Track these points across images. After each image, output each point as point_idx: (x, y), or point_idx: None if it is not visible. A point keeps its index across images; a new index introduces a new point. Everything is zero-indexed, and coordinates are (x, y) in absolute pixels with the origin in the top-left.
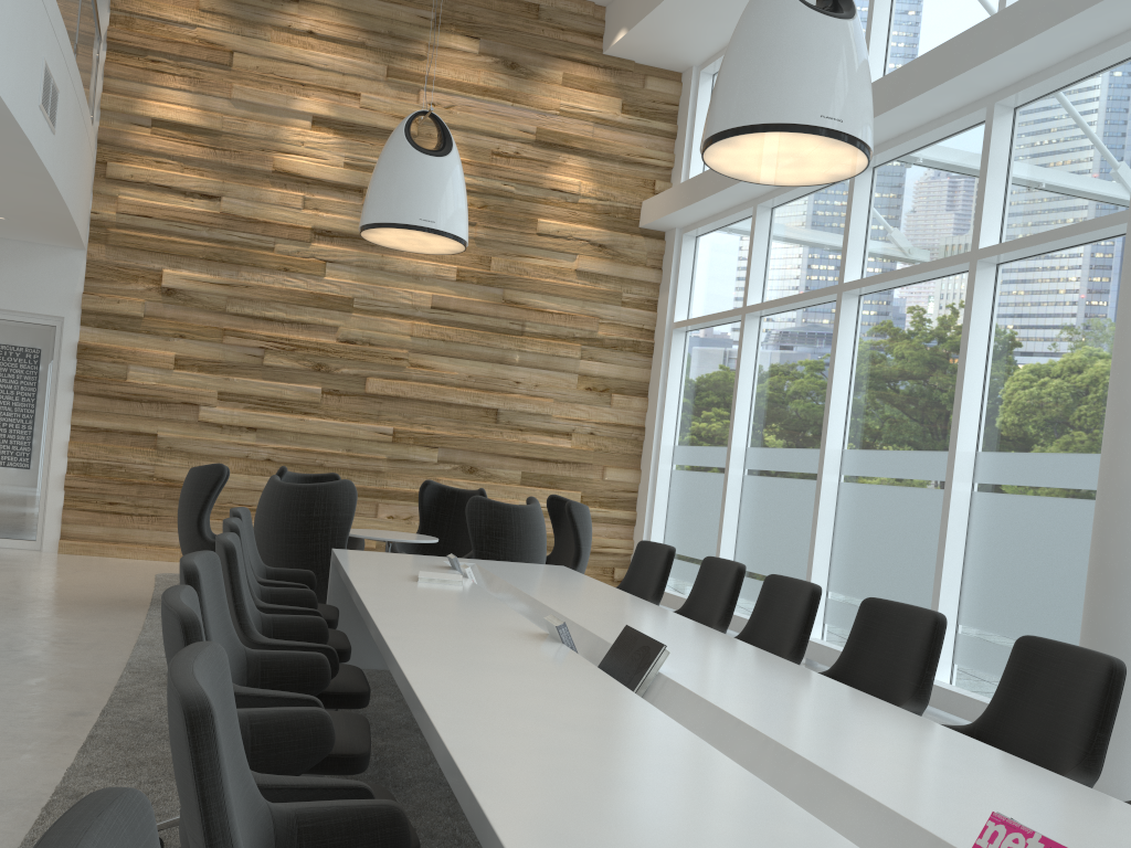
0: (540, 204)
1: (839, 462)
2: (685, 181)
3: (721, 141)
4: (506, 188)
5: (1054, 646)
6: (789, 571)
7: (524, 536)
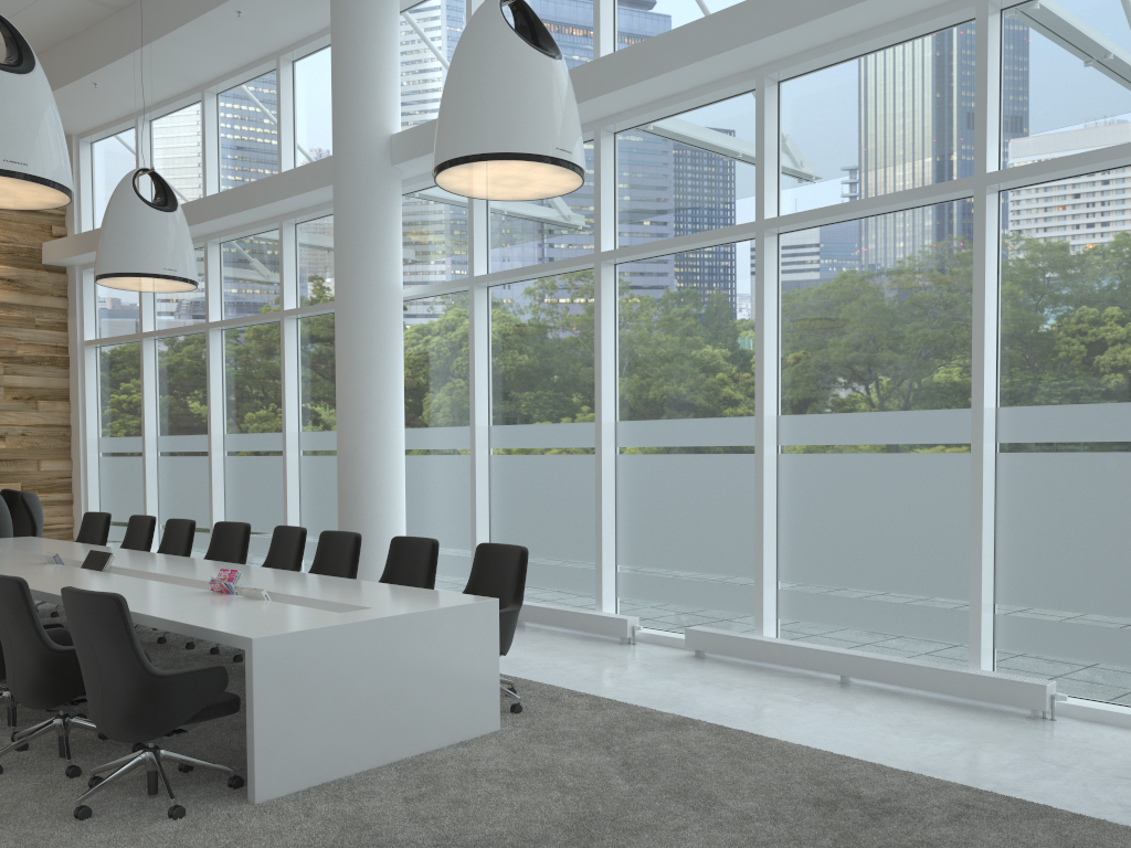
0: None
1: (223, 442)
2: (79, 234)
3: (107, 278)
4: None
5: (287, 528)
6: (199, 520)
7: None
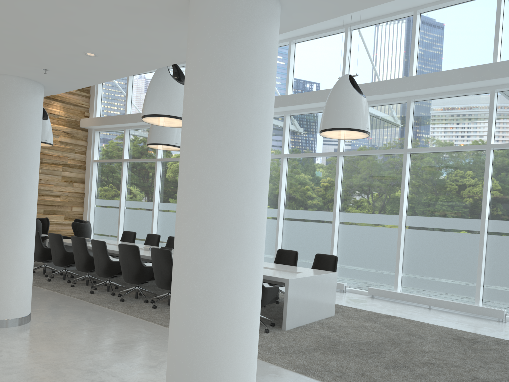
0: None
1: (158, 206)
2: (99, 117)
3: (154, 145)
4: None
5: None
6: (143, 236)
7: (88, 232)
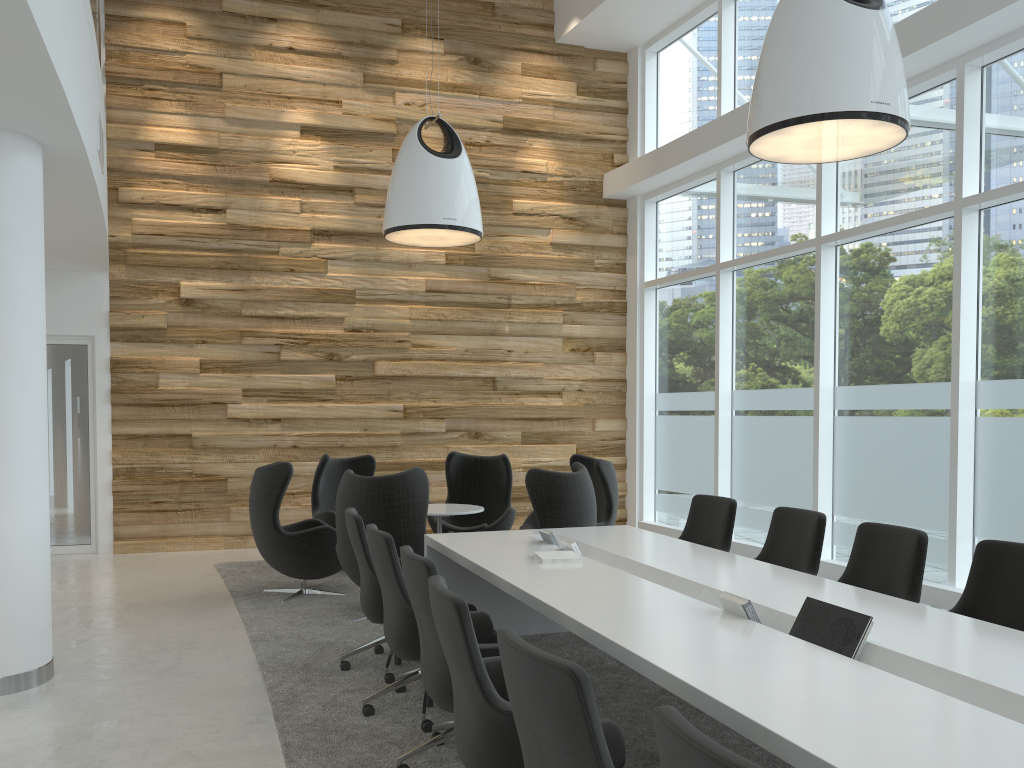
0: (513, 186)
1: (832, 398)
2: (647, 153)
3: (774, 132)
4: (481, 174)
5: None
6: (790, 499)
7: (580, 500)
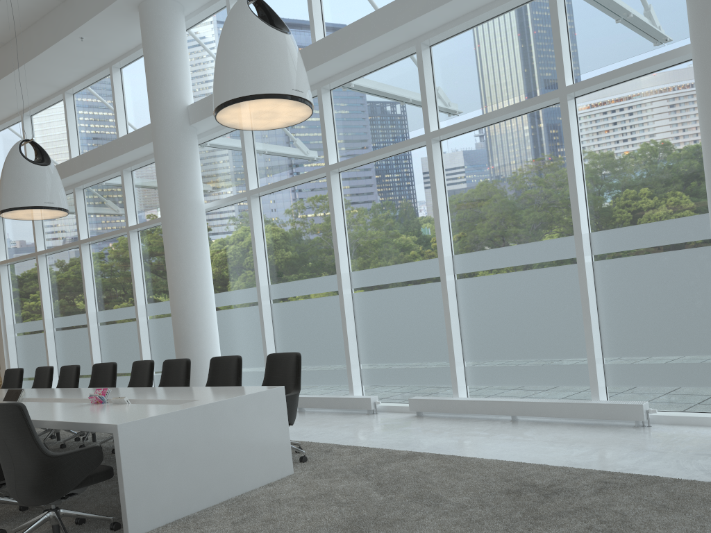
0: None
1: (96, 317)
2: None
3: (7, 212)
4: None
5: (141, 361)
6: (85, 370)
7: None
